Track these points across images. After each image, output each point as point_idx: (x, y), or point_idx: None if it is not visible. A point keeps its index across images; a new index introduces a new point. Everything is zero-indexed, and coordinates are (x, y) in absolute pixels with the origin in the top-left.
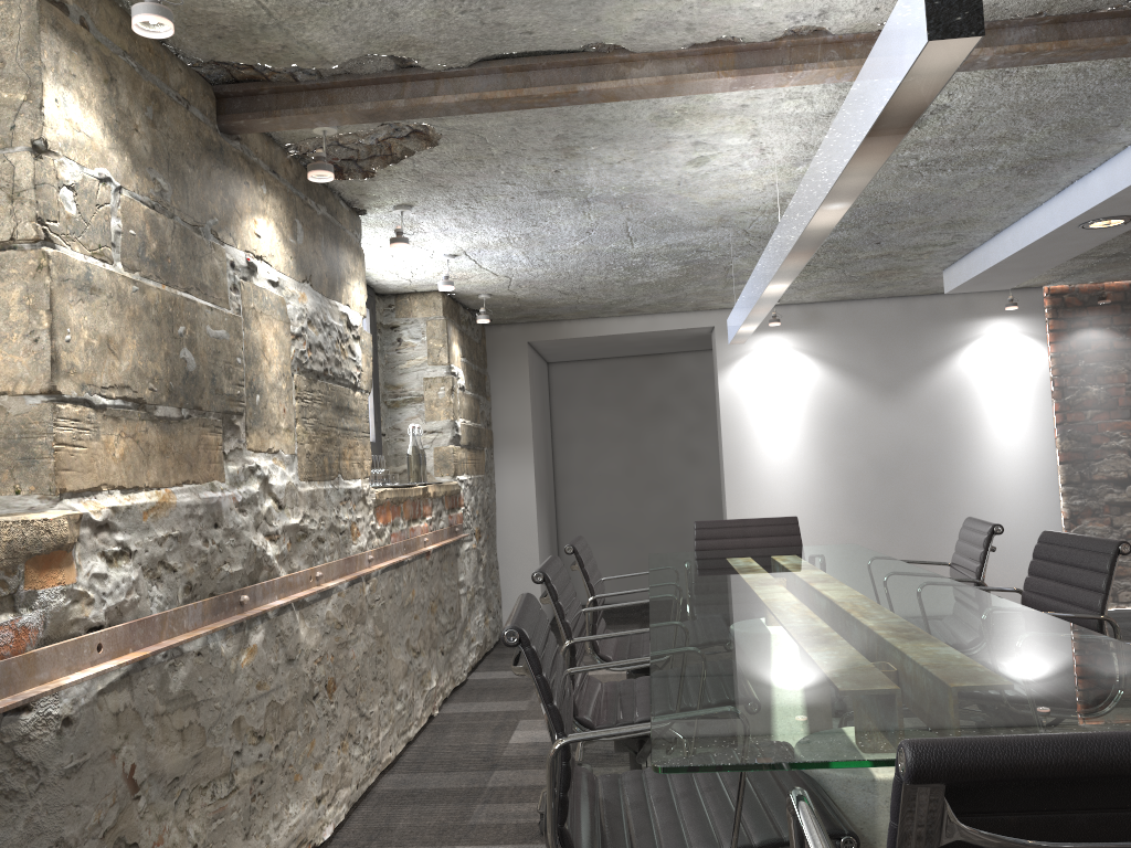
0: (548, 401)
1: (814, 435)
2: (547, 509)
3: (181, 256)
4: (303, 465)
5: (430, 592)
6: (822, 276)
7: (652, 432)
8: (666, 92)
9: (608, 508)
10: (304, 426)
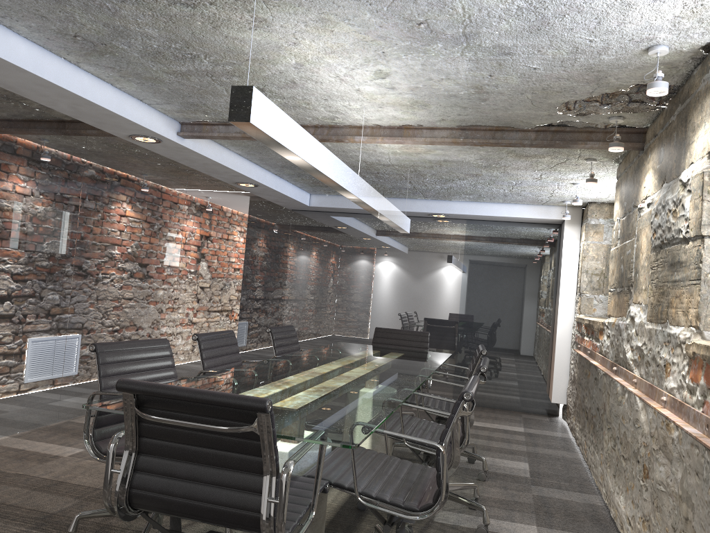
0: None
1: None
2: None
3: (626, 228)
4: (648, 311)
5: None
6: None
7: None
8: (431, 142)
9: None
10: (651, 286)
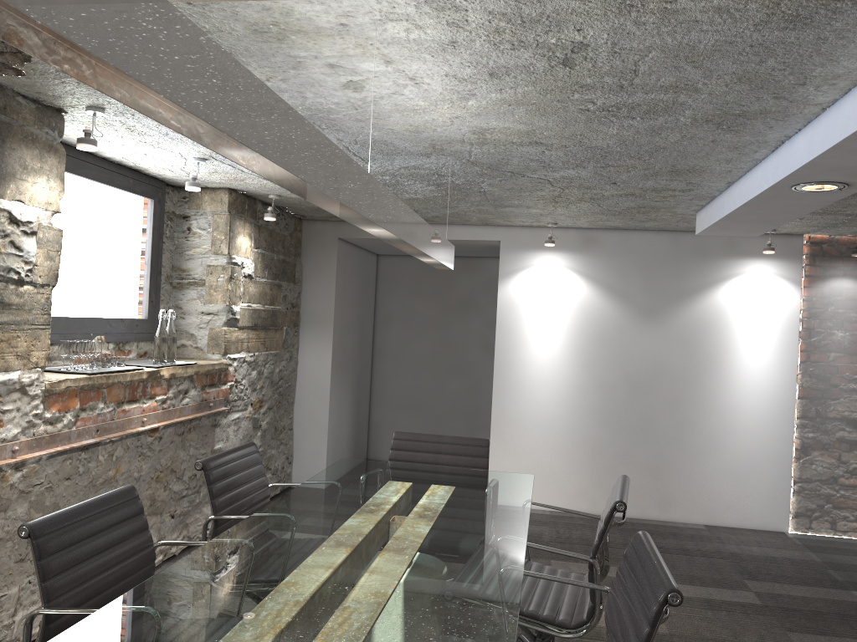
0: (373, 287)
1: (577, 347)
2: (353, 380)
3: None
4: None
5: (157, 464)
6: (581, 207)
7: (458, 323)
8: None
9: (414, 383)
10: None
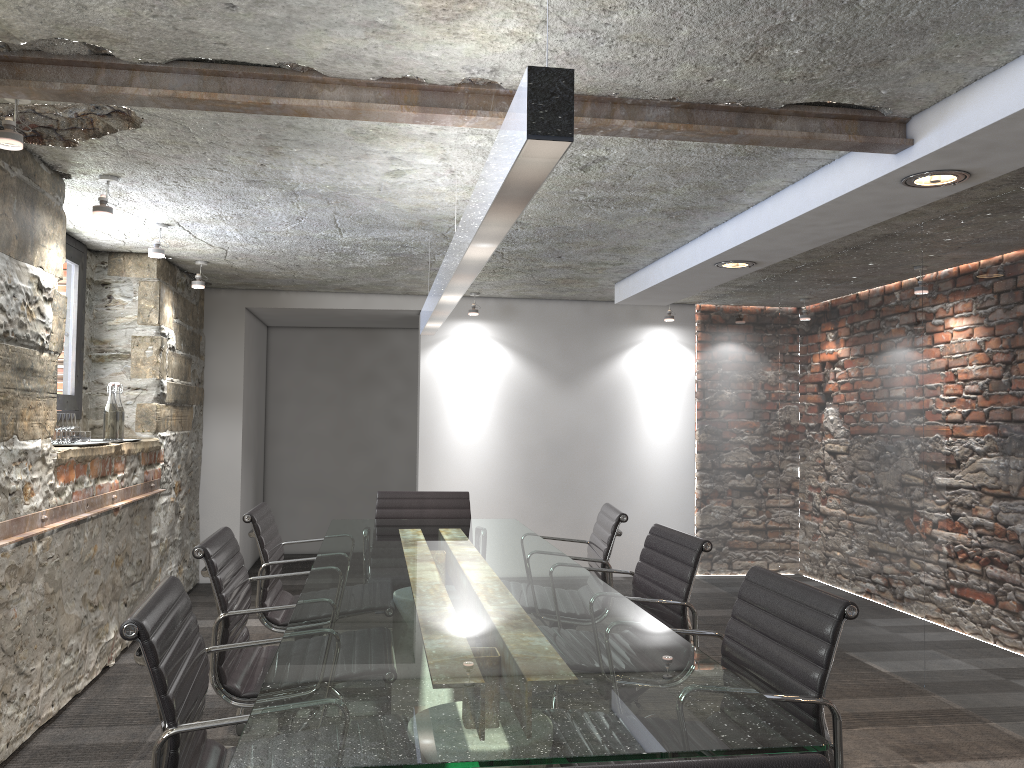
0: (265, 362)
1: (500, 414)
2: (254, 464)
3: None
4: None
5: (116, 546)
6: (514, 278)
7: (361, 398)
8: (355, 116)
9: (314, 465)
10: None
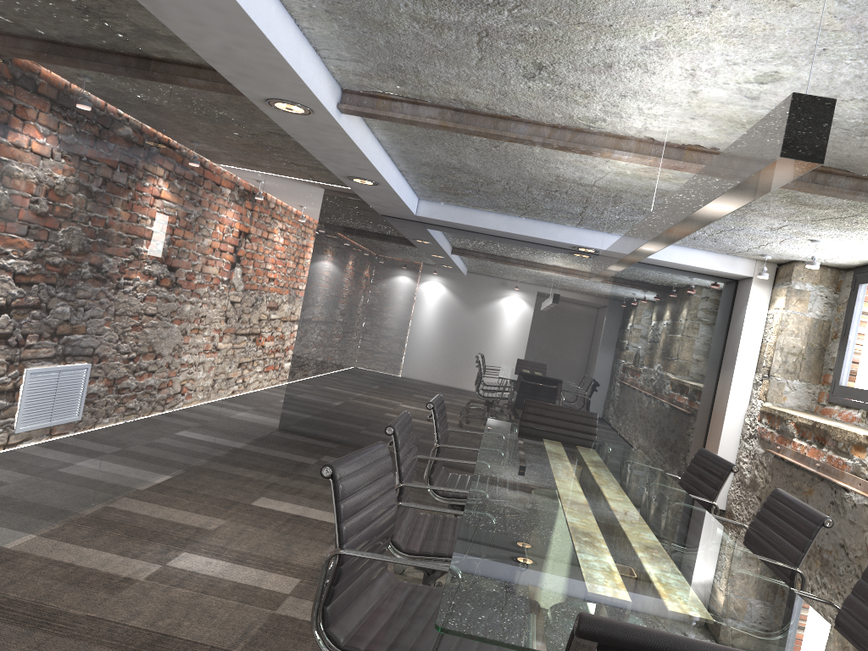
0: None
1: None
2: None
3: None
4: None
5: None
6: None
7: None
8: None
9: None
10: None
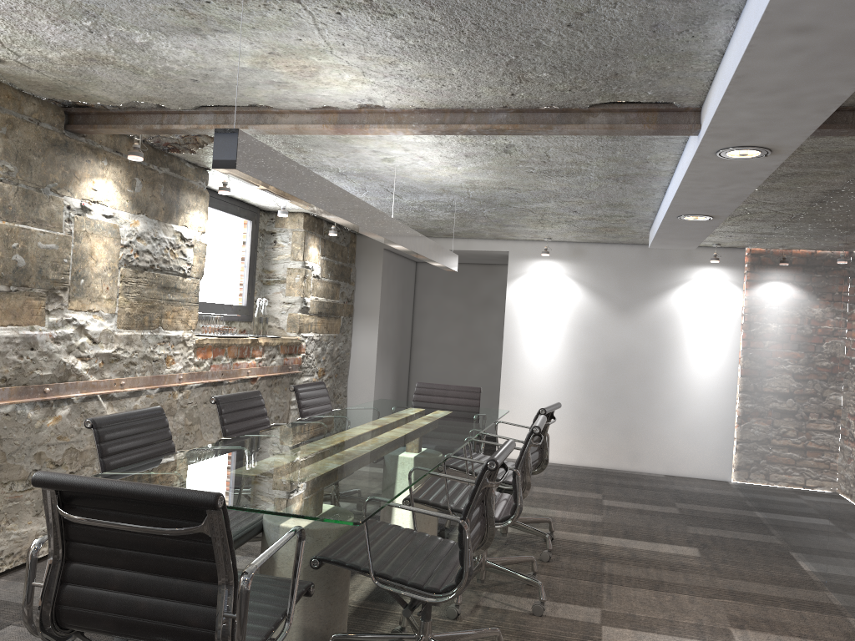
0: (412, 288)
1: (567, 334)
2: (395, 362)
3: (22, 205)
4: (122, 320)
5: None
6: (562, 227)
7: (481, 318)
8: (301, 132)
9: (444, 366)
10: (126, 298)
